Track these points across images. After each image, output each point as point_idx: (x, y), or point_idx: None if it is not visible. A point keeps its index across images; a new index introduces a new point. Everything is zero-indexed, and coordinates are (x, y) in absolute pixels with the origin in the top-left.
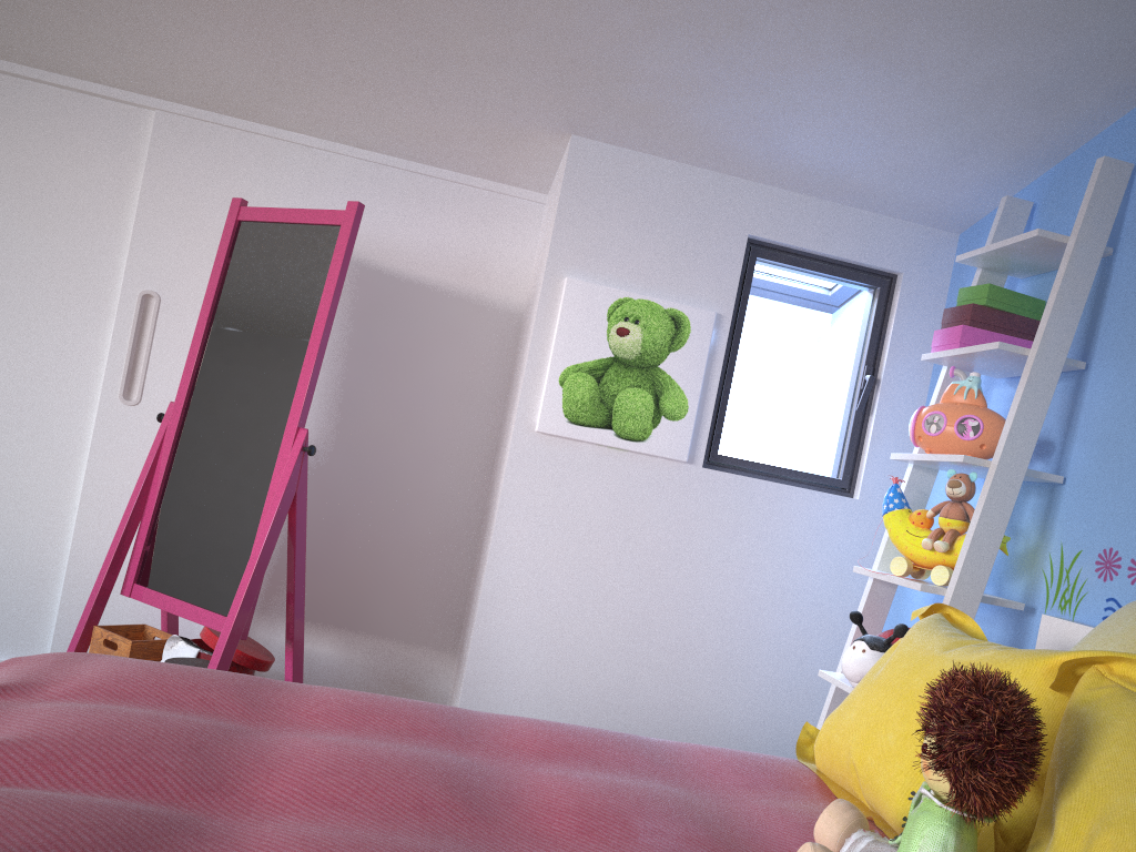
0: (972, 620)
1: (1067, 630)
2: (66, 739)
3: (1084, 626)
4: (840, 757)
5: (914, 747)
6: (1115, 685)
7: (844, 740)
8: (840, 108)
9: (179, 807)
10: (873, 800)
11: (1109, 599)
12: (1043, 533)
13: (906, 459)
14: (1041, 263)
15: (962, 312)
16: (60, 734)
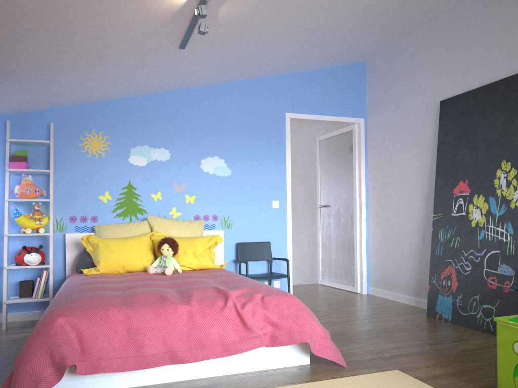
0: (95, 236)
1: (76, 235)
2: (159, 291)
3: (81, 233)
4: (115, 266)
5: (138, 256)
6: (159, 236)
7: (115, 262)
8: (3, 96)
9: (174, 289)
10: (131, 268)
11: (76, 226)
12: (47, 214)
13: (18, 201)
14: (30, 144)
15: (21, 158)
16: (157, 292)
